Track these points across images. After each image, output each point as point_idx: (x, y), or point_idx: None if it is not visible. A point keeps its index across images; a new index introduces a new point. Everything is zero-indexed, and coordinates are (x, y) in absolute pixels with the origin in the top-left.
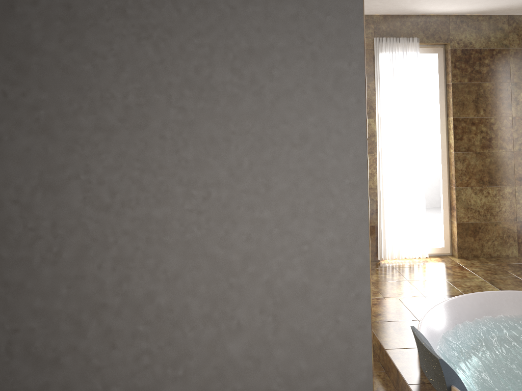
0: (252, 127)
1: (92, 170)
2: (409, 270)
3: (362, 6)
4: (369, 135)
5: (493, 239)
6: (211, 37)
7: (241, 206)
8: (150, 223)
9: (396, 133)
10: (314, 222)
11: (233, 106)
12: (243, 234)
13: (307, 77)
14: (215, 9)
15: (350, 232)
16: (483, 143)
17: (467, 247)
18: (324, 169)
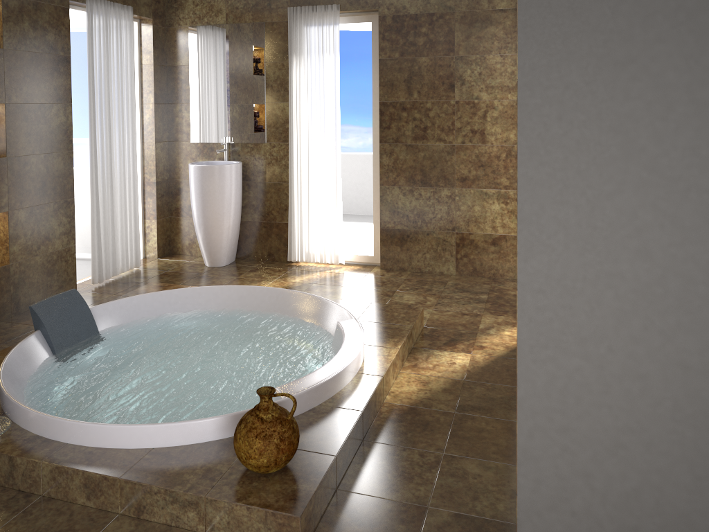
0: None
1: None
2: (300, 272)
3: None
4: (284, 121)
5: (424, 251)
6: None
7: None
8: None
9: (310, 119)
10: None
11: None
12: None
13: None
14: None
15: None
16: (415, 133)
17: (392, 258)
18: None
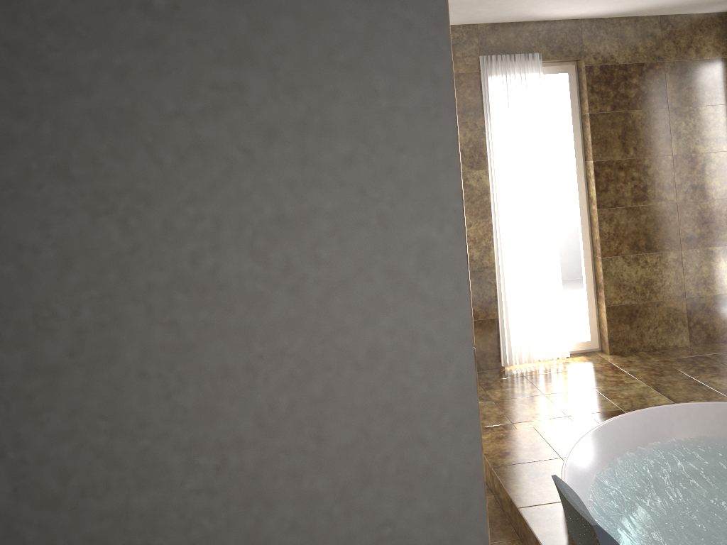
0: (289, 344)
1: (26, 441)
2: (544, 378)
3: (455, 135)
4: (480, 193)
5: (655, 325)
6: (214, 202)
7: (279, 476)
8: (129, 520)
9: (518, 188)
10: (398, 488)
11: (257, 312)
12: (286, 520)
13: (374, 255)
14: (219, 156)
15: (456, 499)
16: (635, 194)
17: (621, 339)
18: (410, 401)
